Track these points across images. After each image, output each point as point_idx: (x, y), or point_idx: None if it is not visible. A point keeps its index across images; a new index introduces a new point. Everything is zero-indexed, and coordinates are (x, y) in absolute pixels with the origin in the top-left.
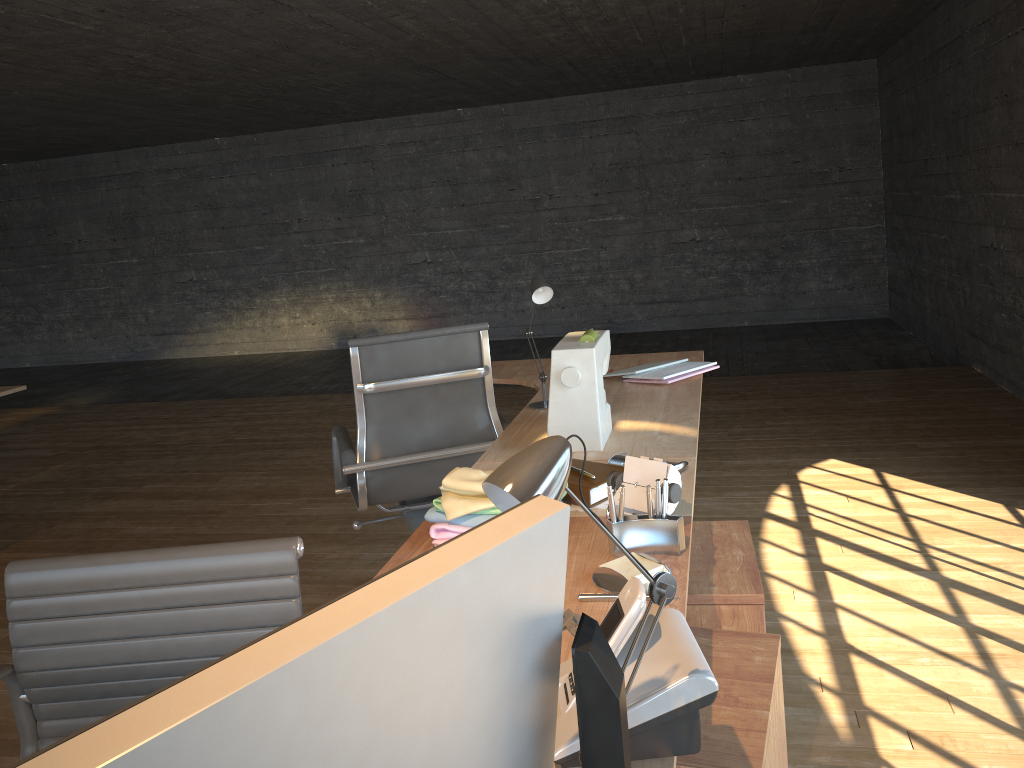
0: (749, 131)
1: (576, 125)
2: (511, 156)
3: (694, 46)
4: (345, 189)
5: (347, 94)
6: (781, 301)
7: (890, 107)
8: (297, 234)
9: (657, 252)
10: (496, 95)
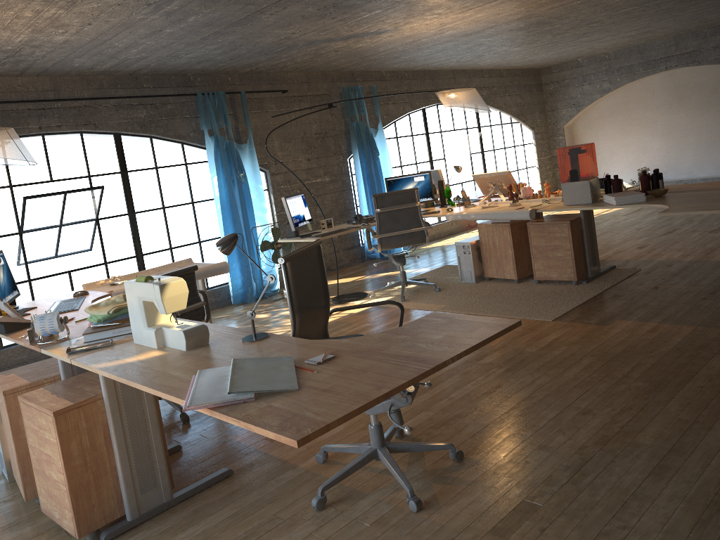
0: None
1: None
2: None
3: None
4: None
5: None
6: None
7: None
8: None
9: None
10: None
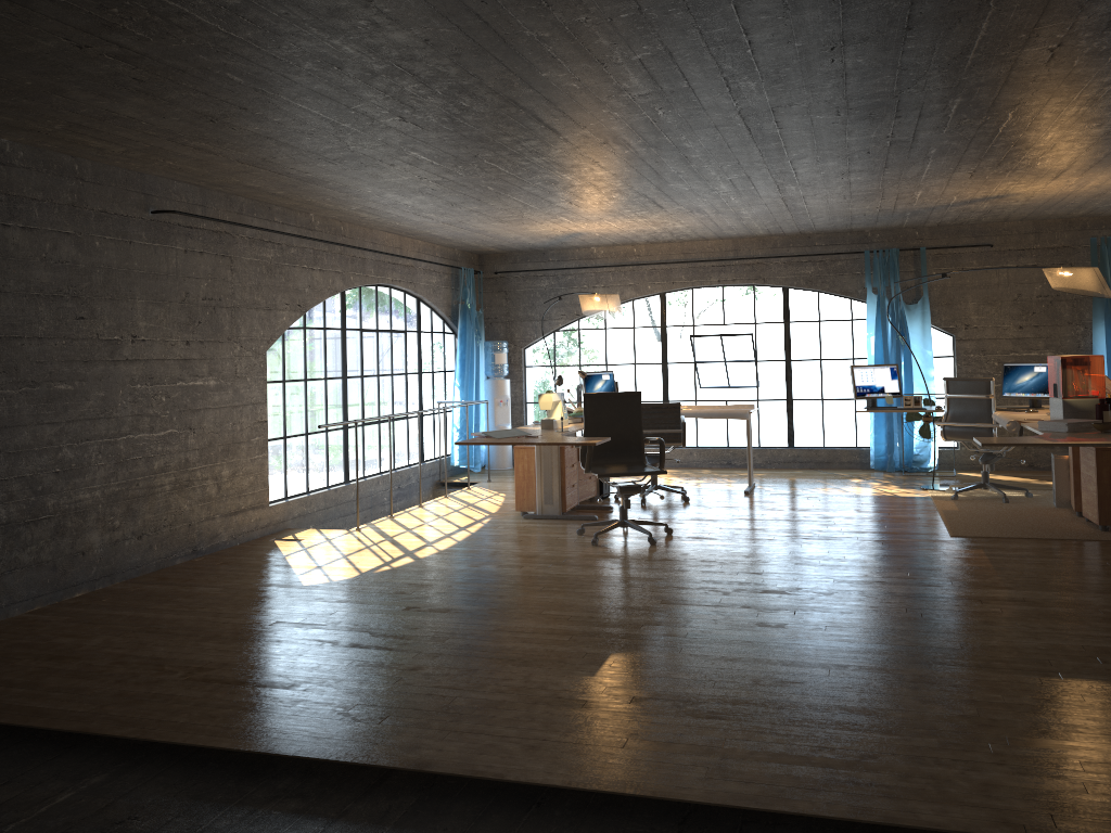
0: None
1: None
2: None
3: None
4: None
5: None
6: None
7: None
8: None
9: None
10: None
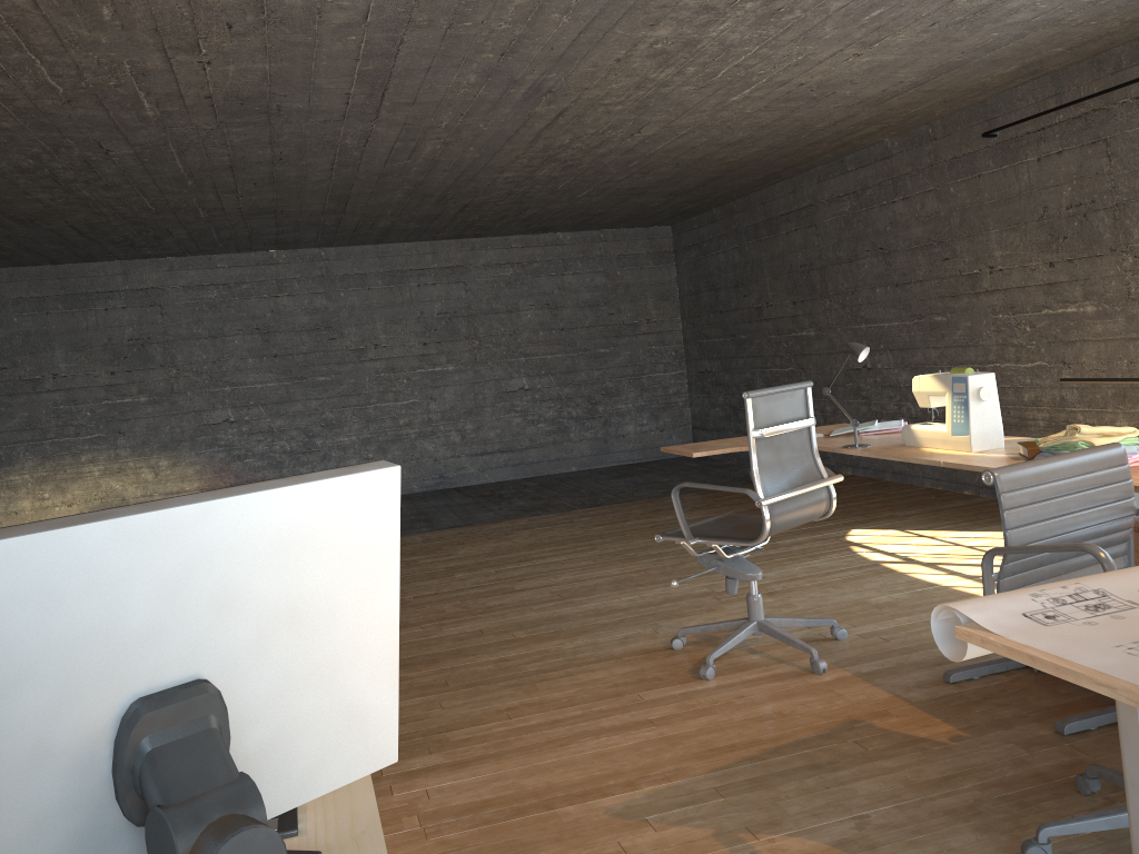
0: (569, 284)
1: (403, 273)
2: (332, 303)
3: (581, 199)
4: (123, 337)
5: (210, 222)
6: (604, 445)
7: (696, 266)
8: (51, 393)
9: (488, 401)
10: (338, 236)
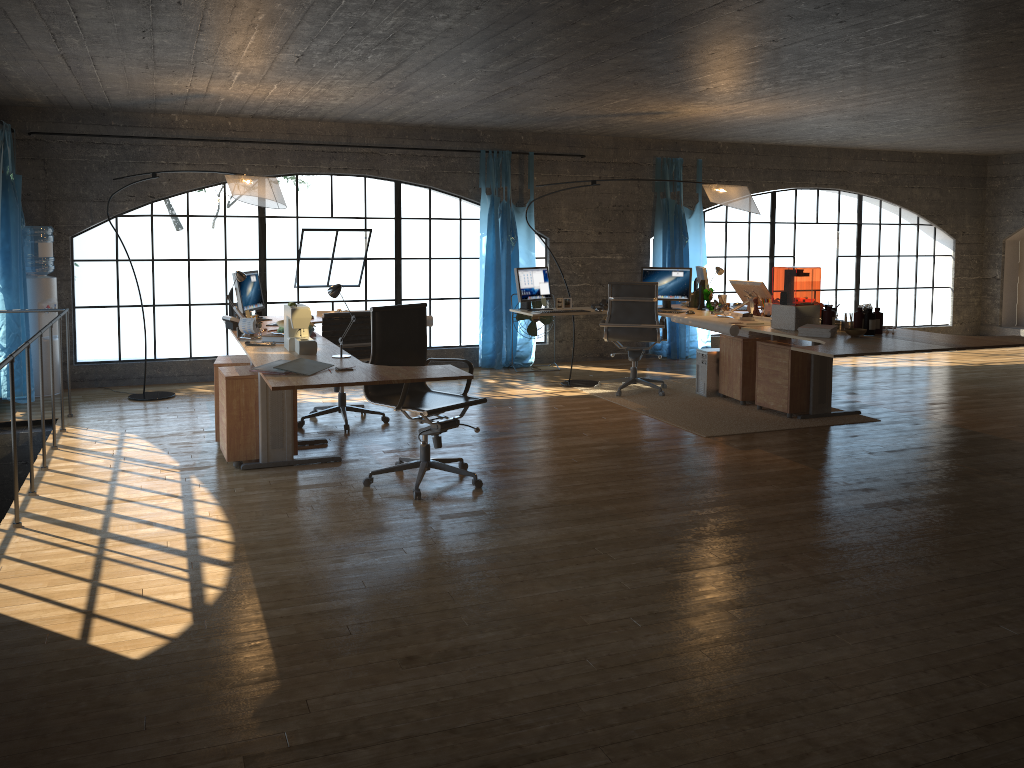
0: None
1: None
2: None
3: None
4: None
5: None
6: None
7: None
8: None
9: None
10: None
